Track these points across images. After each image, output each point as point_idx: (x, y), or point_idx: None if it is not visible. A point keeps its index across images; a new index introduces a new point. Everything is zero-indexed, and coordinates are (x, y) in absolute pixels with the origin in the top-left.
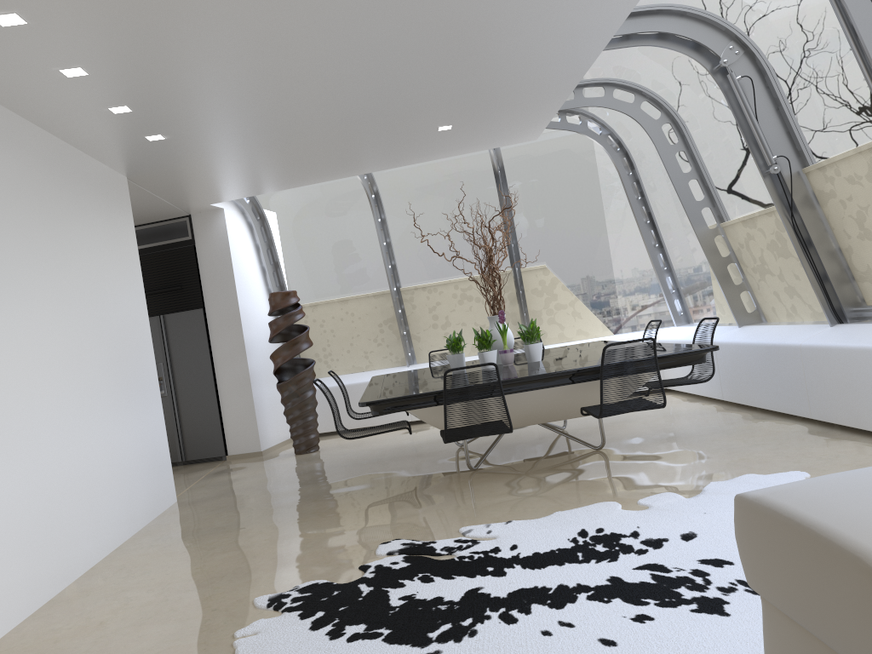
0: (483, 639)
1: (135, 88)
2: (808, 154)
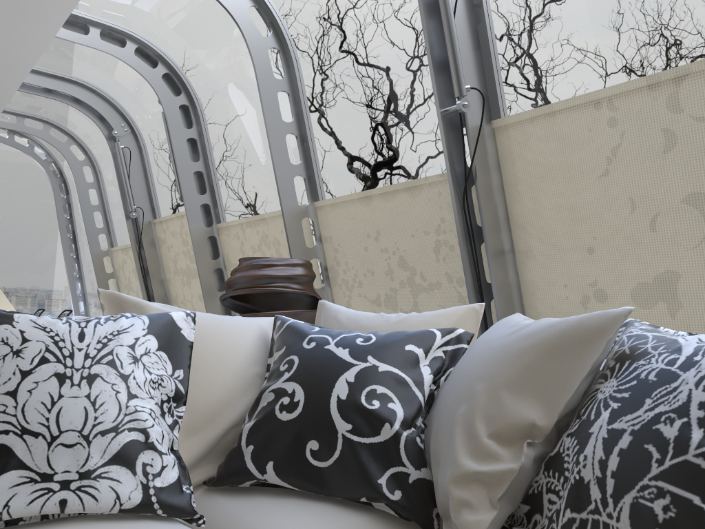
0: None
1: None
2: (158, 211)
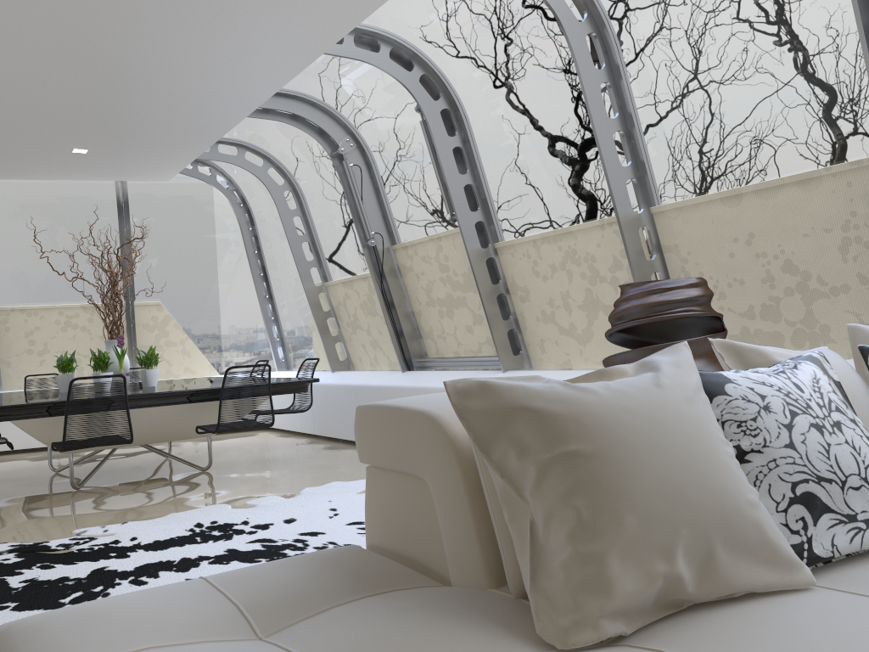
0: None
1: None
2: (397, 235)
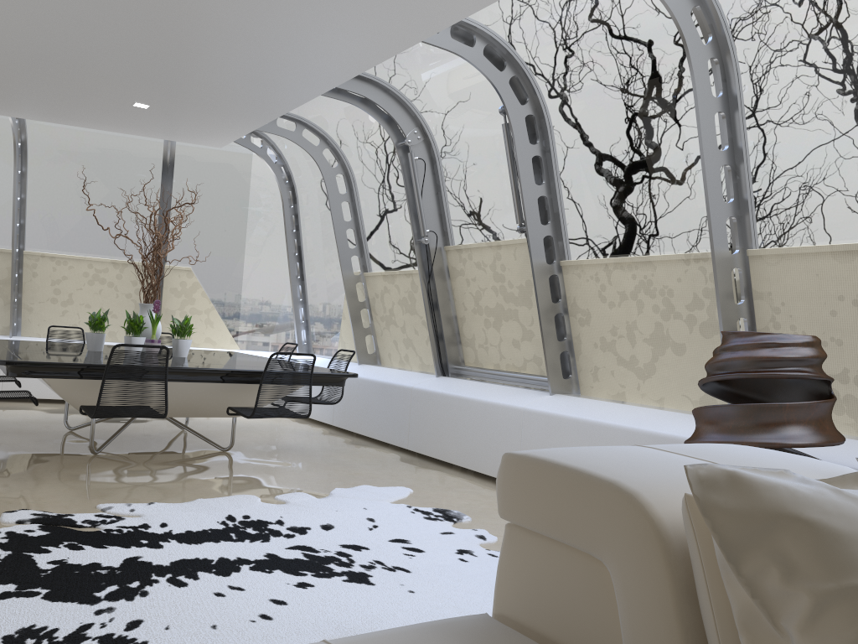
0: (157, 599)
1: None
2: (451, 236)
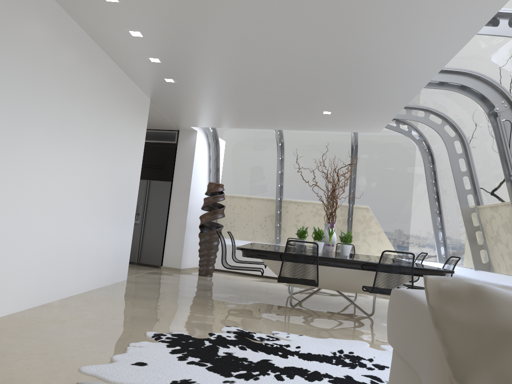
0: (260, 383)
1: (165, 49)
2: None
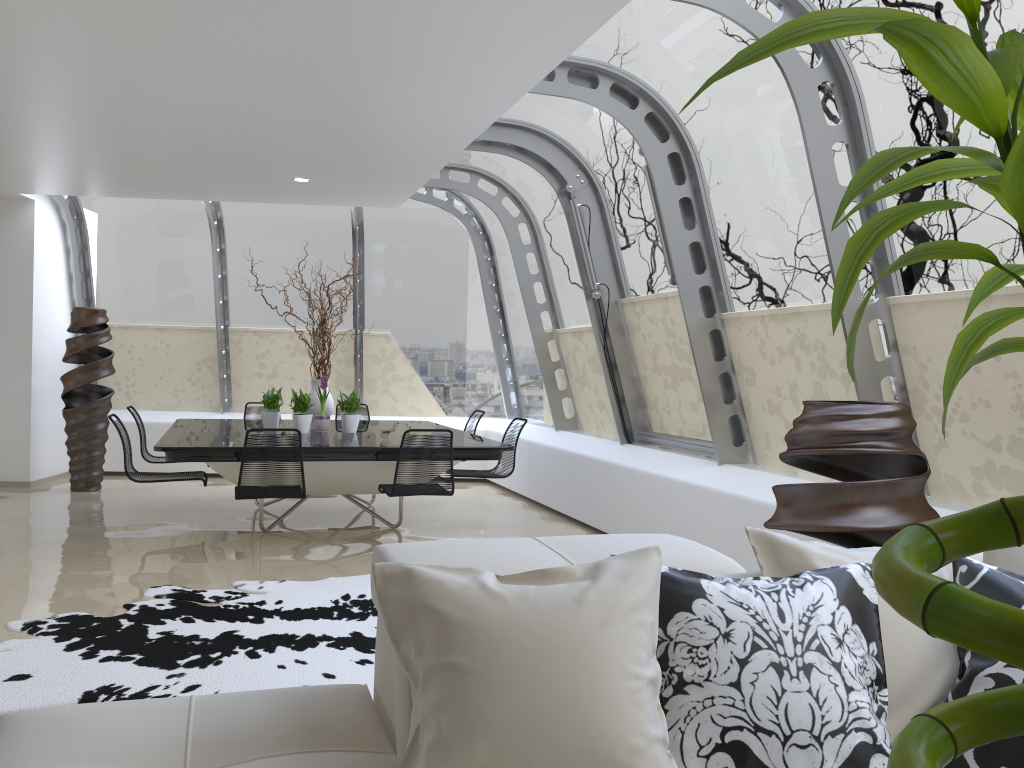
0: (225, 668)
1: None
2: (626, 287)
